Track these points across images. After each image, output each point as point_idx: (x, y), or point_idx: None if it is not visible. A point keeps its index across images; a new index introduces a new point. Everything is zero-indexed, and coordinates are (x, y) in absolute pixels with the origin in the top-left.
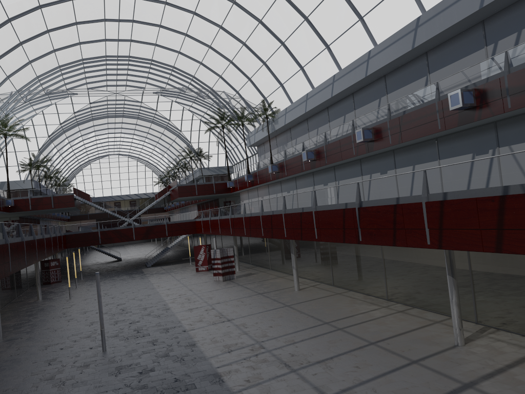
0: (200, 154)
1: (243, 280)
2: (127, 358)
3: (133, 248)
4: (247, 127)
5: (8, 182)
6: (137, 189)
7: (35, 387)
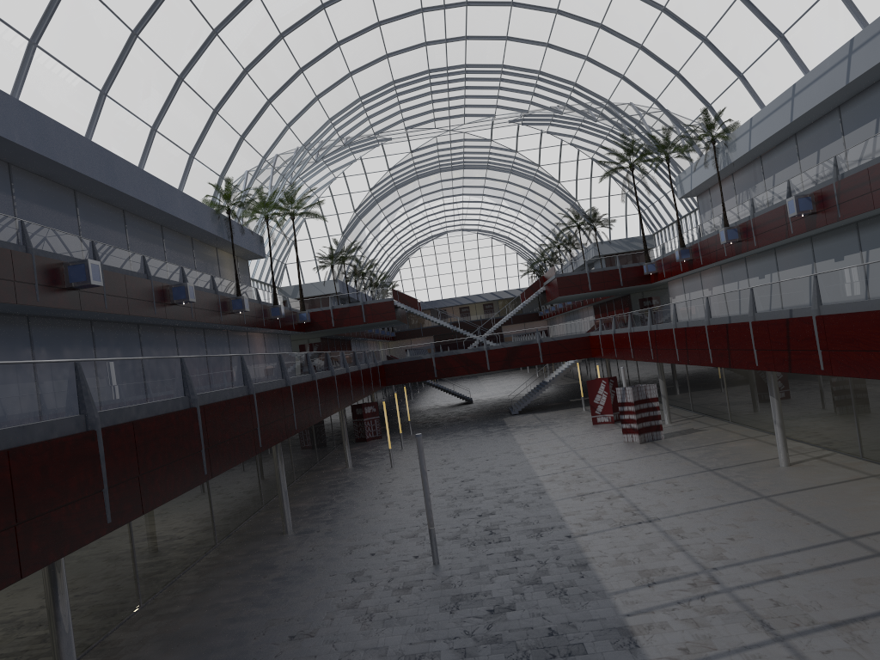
0: (593, 219)
1: (678, 442)
2: (471, 580)
3: (491, 381)
4: (677, 163)
5: (300, 287)
6: (493, 284)
7: (329, 619)
